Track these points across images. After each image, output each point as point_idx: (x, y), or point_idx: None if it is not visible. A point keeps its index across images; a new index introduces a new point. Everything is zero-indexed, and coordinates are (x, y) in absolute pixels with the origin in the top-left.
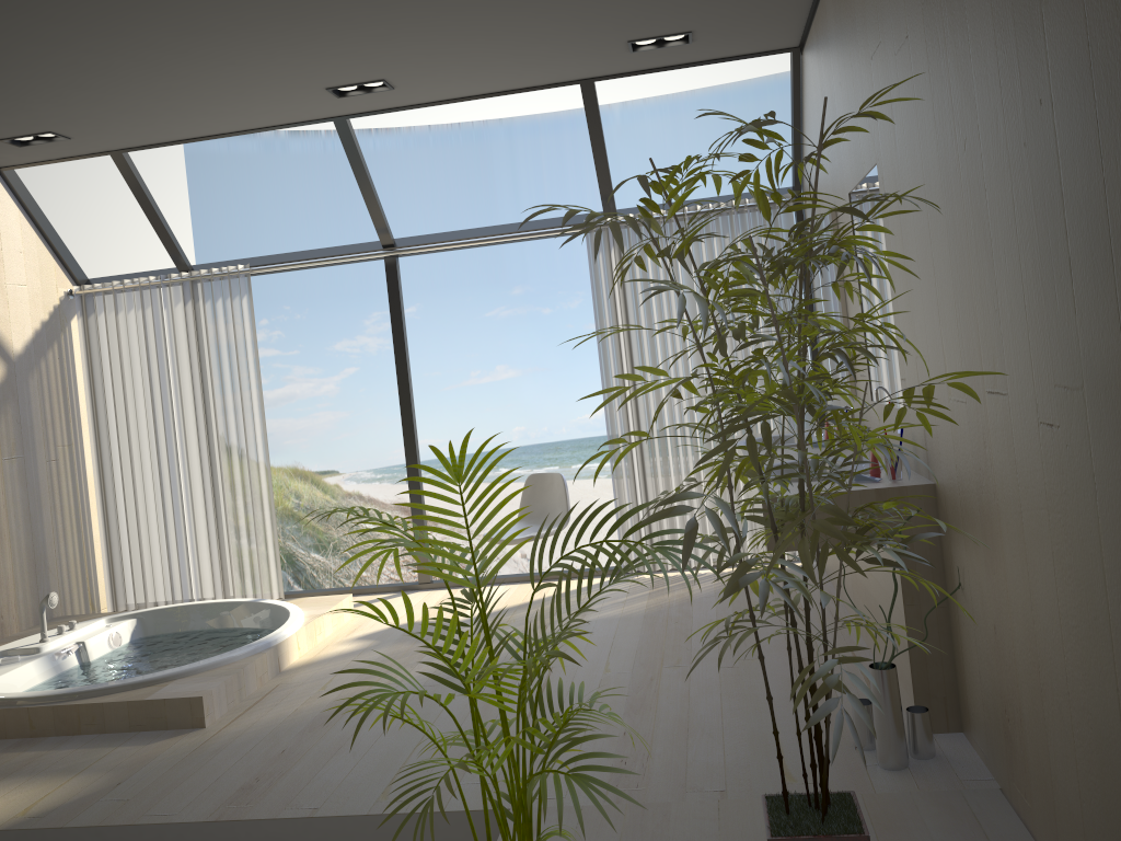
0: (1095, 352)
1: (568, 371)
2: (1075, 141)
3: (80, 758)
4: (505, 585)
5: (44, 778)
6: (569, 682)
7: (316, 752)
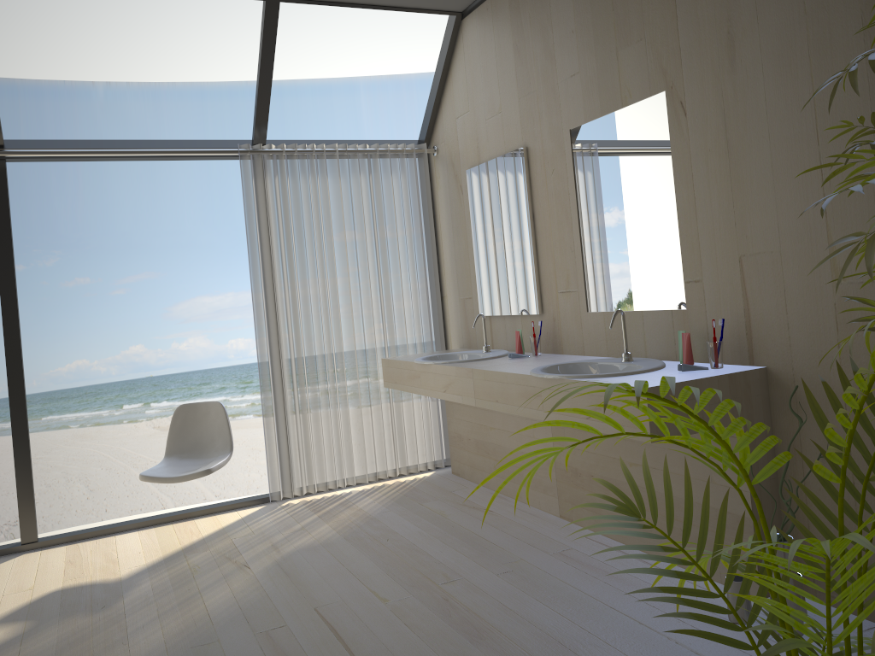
0: None
1: (42, 326)
2: None
3: None
4: (136, 531)
5: None
6: (359, 621)
7: None
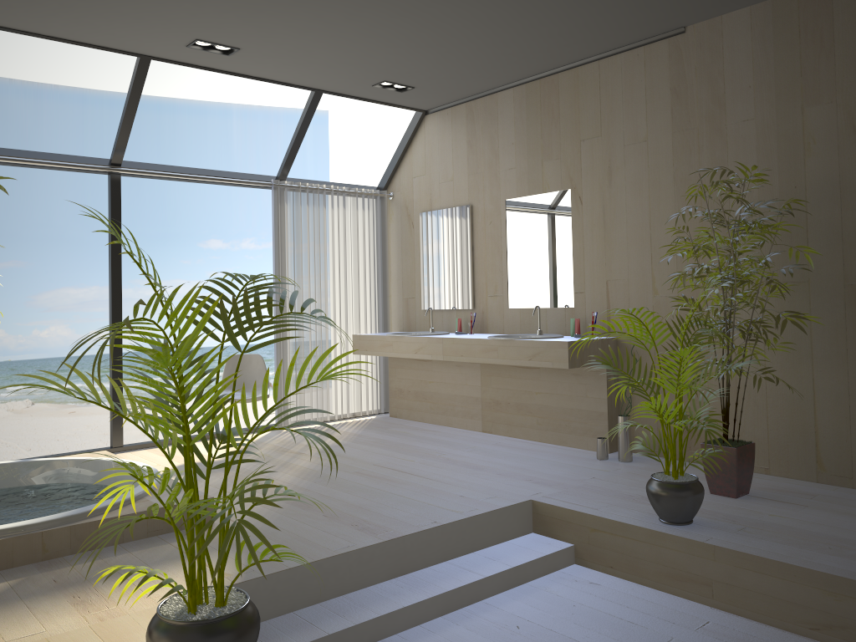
0: (821, 268)
1: None
2: (821, 202)
3: (156, 553)
4: None
5: (166, 564)
6: (405, 466)
7: (351, 511)
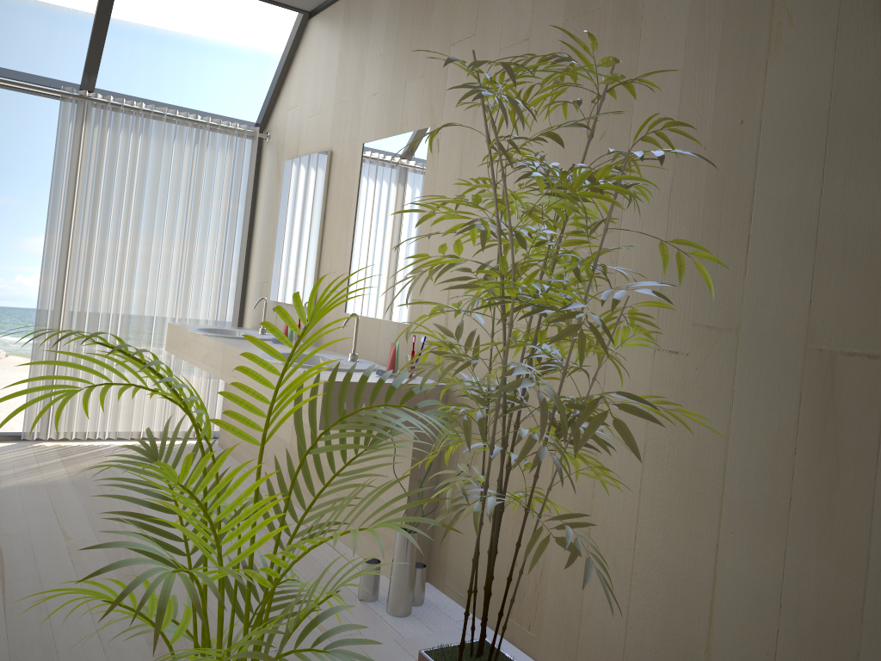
0: (766, 305)
1: None
2: (787, 157)
3: None
4: None
5: None
6: (31, 552)
7: None
